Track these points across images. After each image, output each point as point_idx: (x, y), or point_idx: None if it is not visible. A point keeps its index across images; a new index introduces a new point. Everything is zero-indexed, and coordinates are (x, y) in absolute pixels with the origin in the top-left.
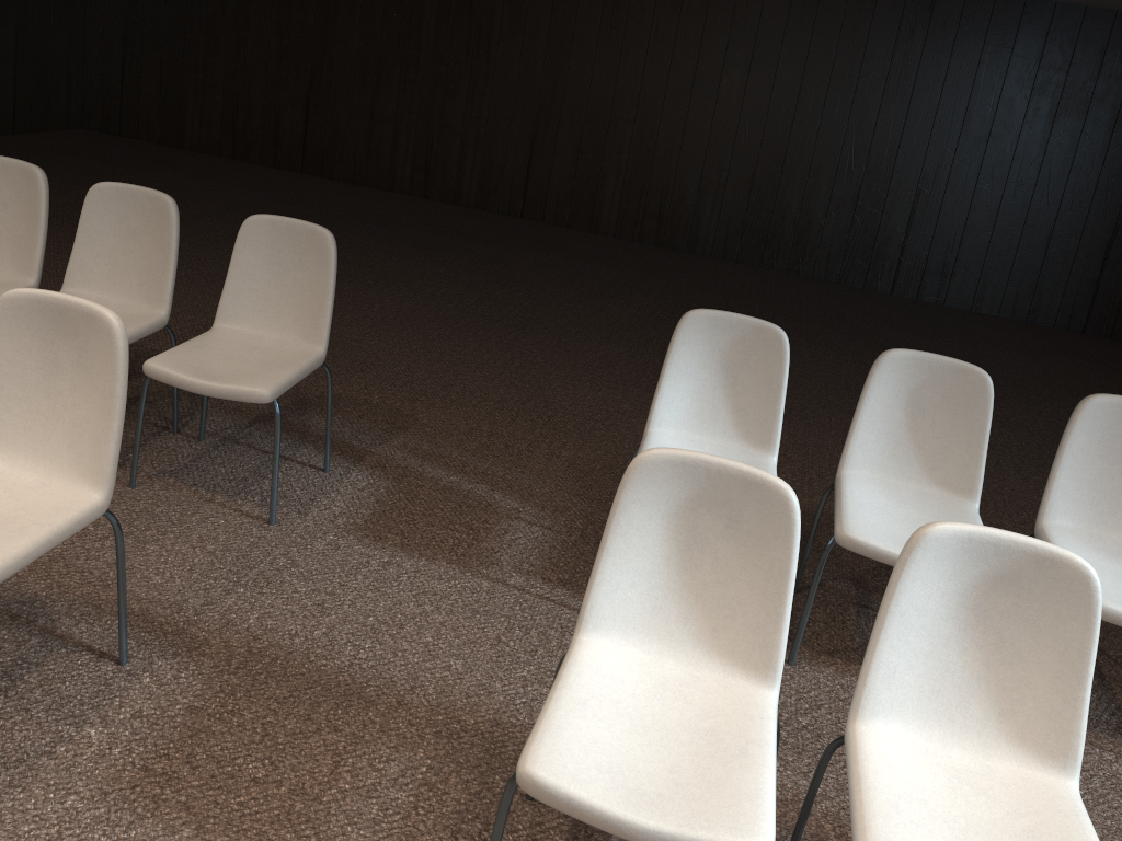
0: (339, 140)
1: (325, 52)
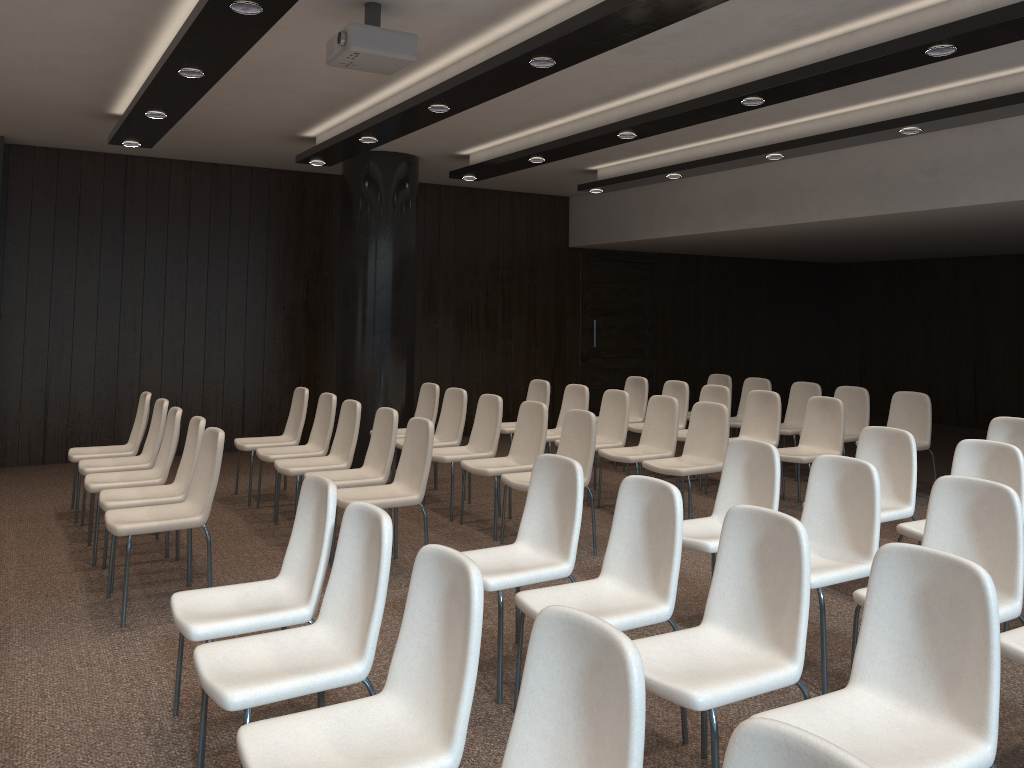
0: (998, 403)
1: (982, 348)
